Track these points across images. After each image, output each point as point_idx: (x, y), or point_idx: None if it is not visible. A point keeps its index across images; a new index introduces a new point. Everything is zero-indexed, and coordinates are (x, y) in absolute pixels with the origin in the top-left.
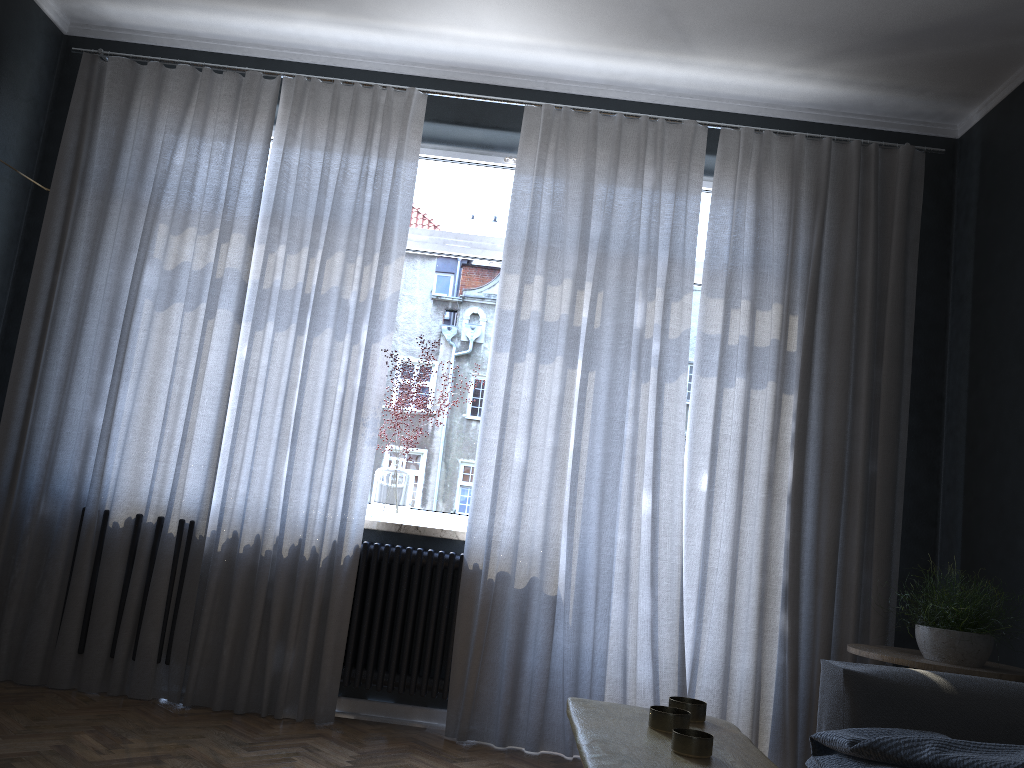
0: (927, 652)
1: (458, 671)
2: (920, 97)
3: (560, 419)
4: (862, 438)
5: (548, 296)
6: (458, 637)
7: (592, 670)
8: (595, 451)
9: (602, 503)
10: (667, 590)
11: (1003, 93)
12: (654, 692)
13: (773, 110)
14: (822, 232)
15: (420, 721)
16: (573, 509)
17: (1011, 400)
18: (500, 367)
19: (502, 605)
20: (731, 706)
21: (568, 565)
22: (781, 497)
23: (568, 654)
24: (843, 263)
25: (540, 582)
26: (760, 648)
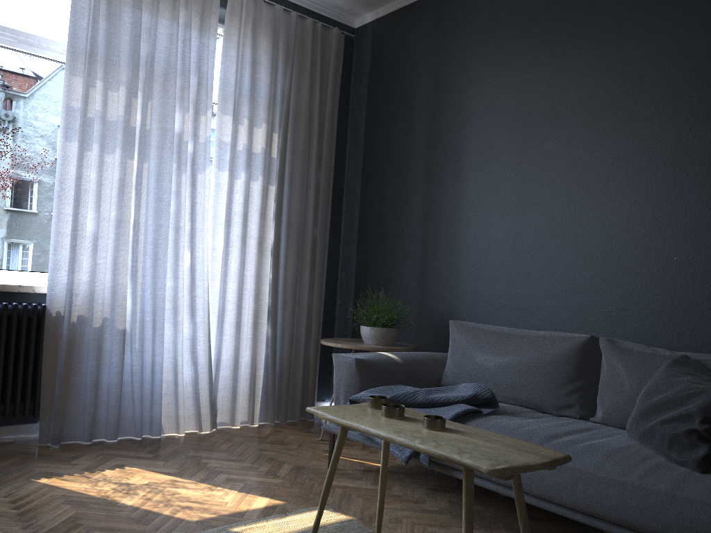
0: (369, 341)
1: (48, 394)
2: None
3: (123, 198)
4: (311, 215)
5: (109, 100)
6: (46, 369)
7: (153, 377)
8: (148, 222)
9: (156, 260)
10: (202, 317)
11: (390, 9)
12: (195, 385)
13: None
14: (292, 78)
15: (9, 437)
16: (136, 266)
17: (391, 196)
18: (71, 154)
19: (81, 340)
20: (240, 385)
21: (134, 306)
22: (268, 252)
23: (136, 369)
24: (302, 101)
25: (111, 320)
26: (255, 347)
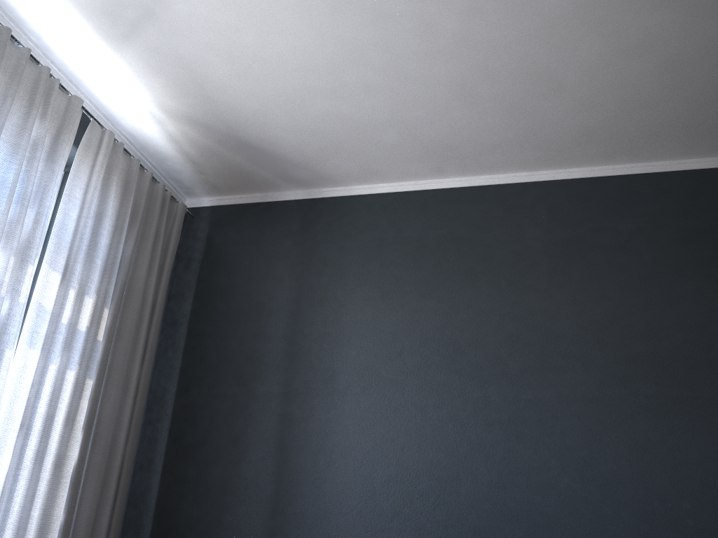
0: None
1: None
2: (195, 174)
3: None
4: (127, 426)
5: None
6: None
7: None
8: None
9: None
10: None
11: (238, 200)
12: None
13: (106, 122)
14: (135, 245)
15: None
16: None
17: (227, 410)
18: None
19: None
20: None
21: None
22: (68, 479)
23: None
24: (139, 275)
25: None
26: None
